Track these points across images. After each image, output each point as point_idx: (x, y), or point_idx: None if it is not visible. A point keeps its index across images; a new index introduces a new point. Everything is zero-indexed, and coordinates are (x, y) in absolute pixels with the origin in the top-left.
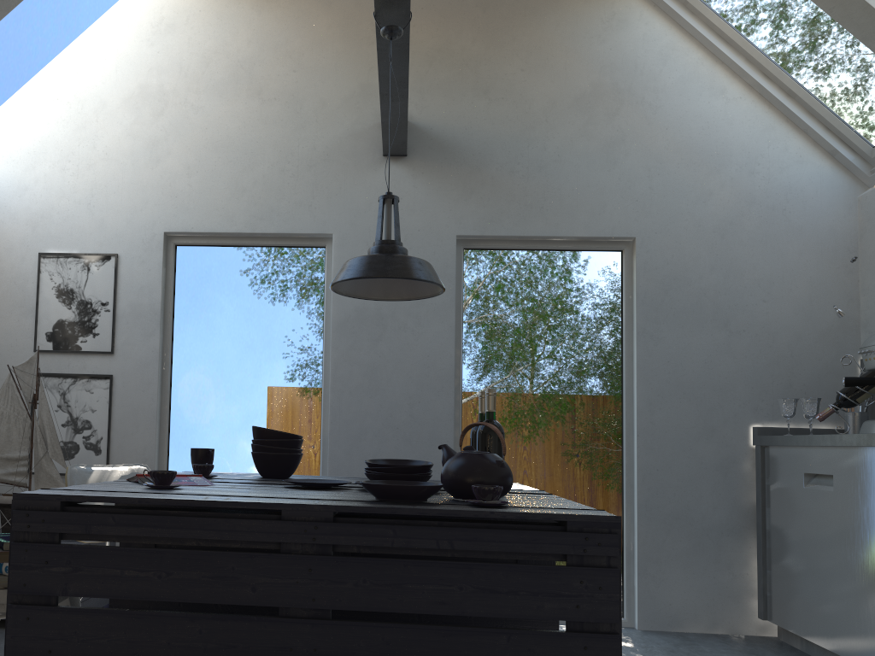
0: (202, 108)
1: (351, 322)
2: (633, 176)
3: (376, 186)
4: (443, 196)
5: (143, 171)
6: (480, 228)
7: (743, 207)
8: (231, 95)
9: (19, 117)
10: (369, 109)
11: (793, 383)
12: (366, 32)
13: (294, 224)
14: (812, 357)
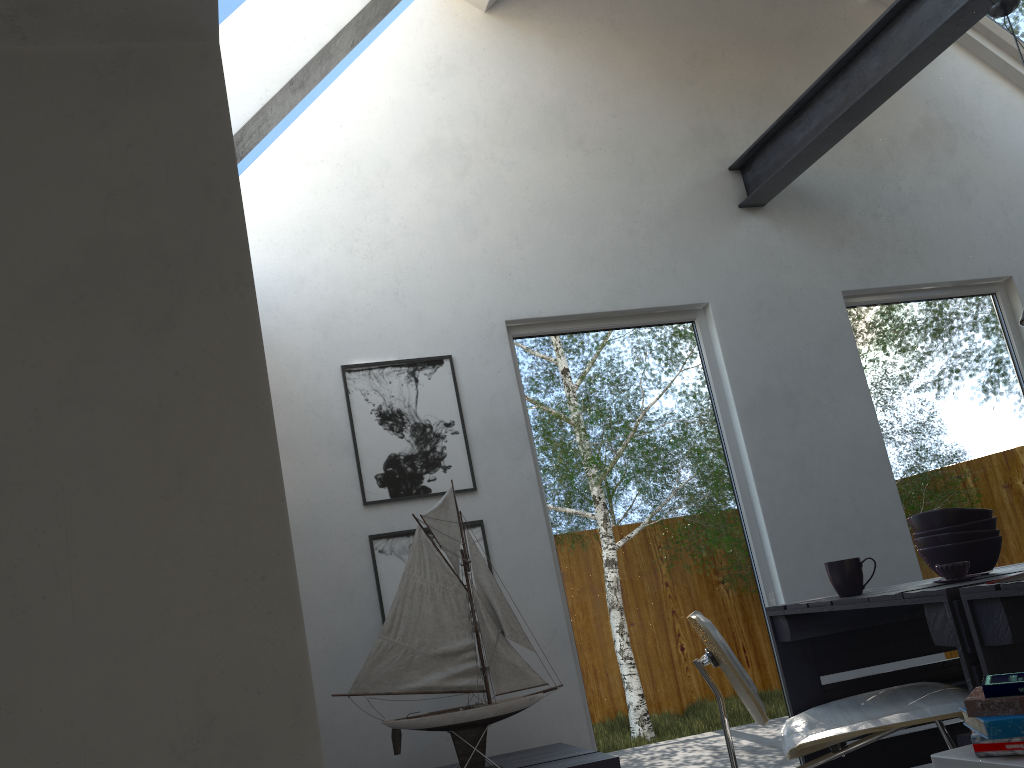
0: (515, 164)
1: (759, 406)
2: (990, 212)
3: (741, 243)
4: (815, 248)
5: (460, 245)
6: (863, 280)
7: None
8: (547, 146)
9: (271, 187)
10: (709, 156)
11: None
12: (681, 70)
13: (661, 295)
14: None
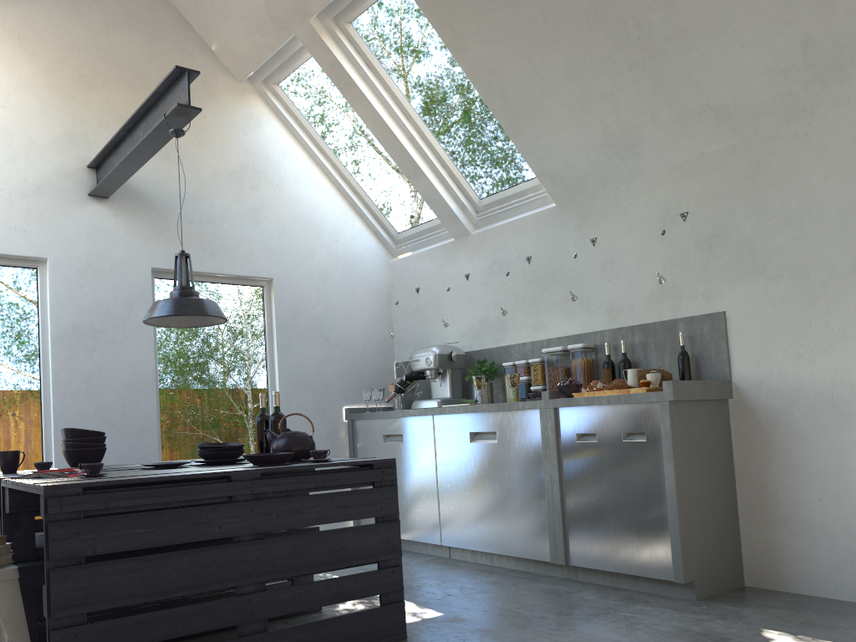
0: None
1: (68, 336)
2: (270, 234)
3: (84, 220)
4: (140, 235)
5: None
6: (169, 263)
7: (333, 262)
8: None
9: None
10: (74, 154)
11: (364, 378)
12: (68, 86)
13: (10, 246)
14: (372, 362)
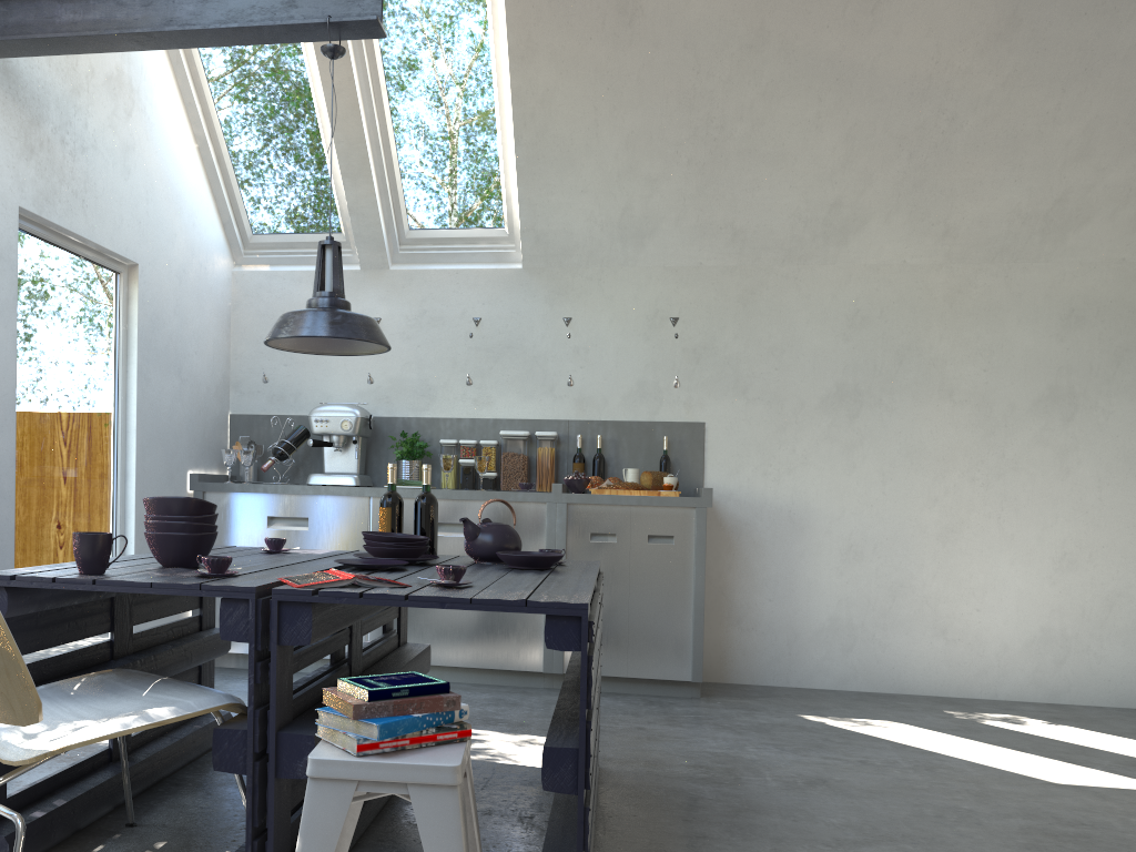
0: None
1: None
2: (139, 194)
3: None
4: (8, 144)
5: None
6: (39, 206)
7: (190, 257)
8: None
9: None
10: None
11: (205, 432)
12: None
13: None
14: (213, 409)
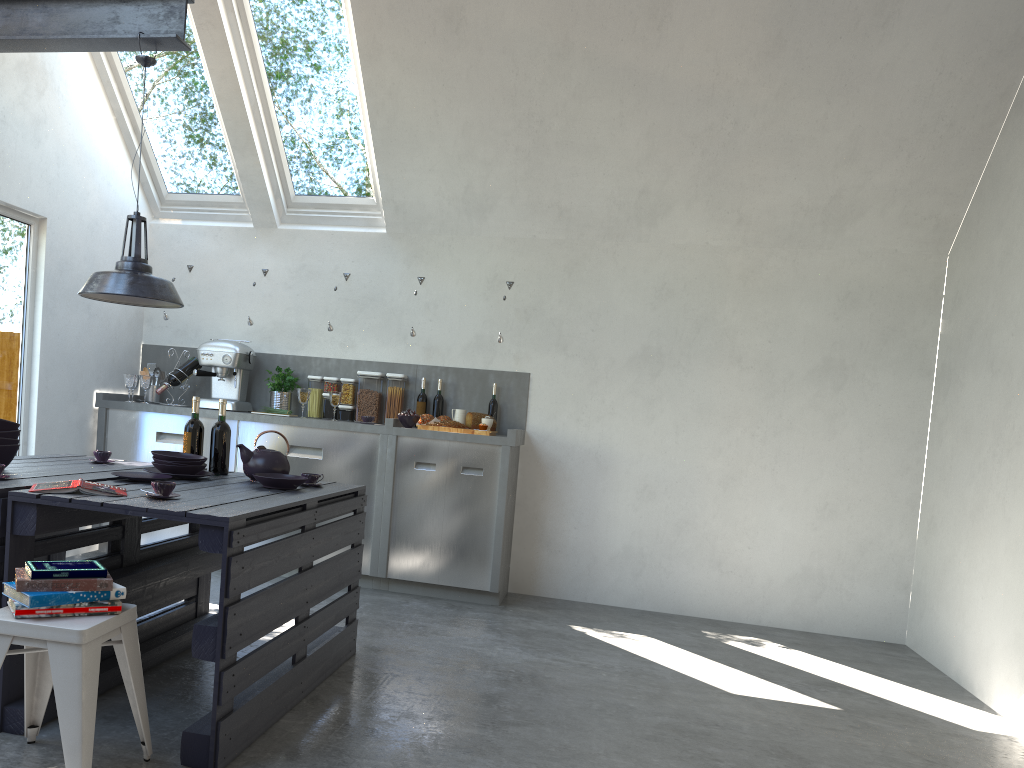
0: None
1: None
2: (50, 159)
3: None
4: None
5: None
6: None
7: (103, 211)
8: None
9: None
10: None
11: (115, 358)
12: None
13: None
14: (124, 340)
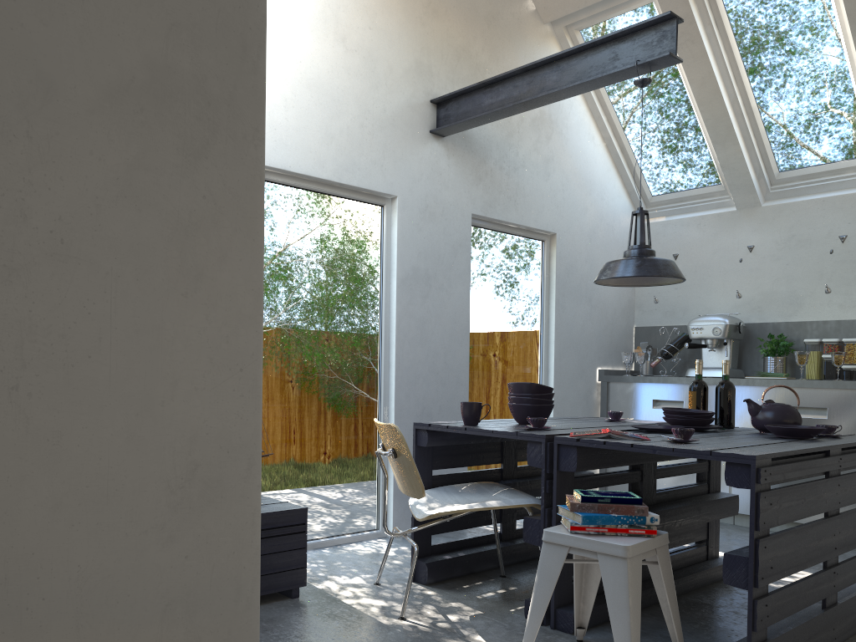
0: (296, 38)
1: (409, 279)
2: (556, 188)
3: (425, 159)
4: (465, 179)
5: None
6: (484, 210)
7: (598, 221)
8: (321, 33)
9: None
10: (421, 86)
11: (612, 340)
12: (419, 11)
13: (370, 181)
14: (619, 324)
